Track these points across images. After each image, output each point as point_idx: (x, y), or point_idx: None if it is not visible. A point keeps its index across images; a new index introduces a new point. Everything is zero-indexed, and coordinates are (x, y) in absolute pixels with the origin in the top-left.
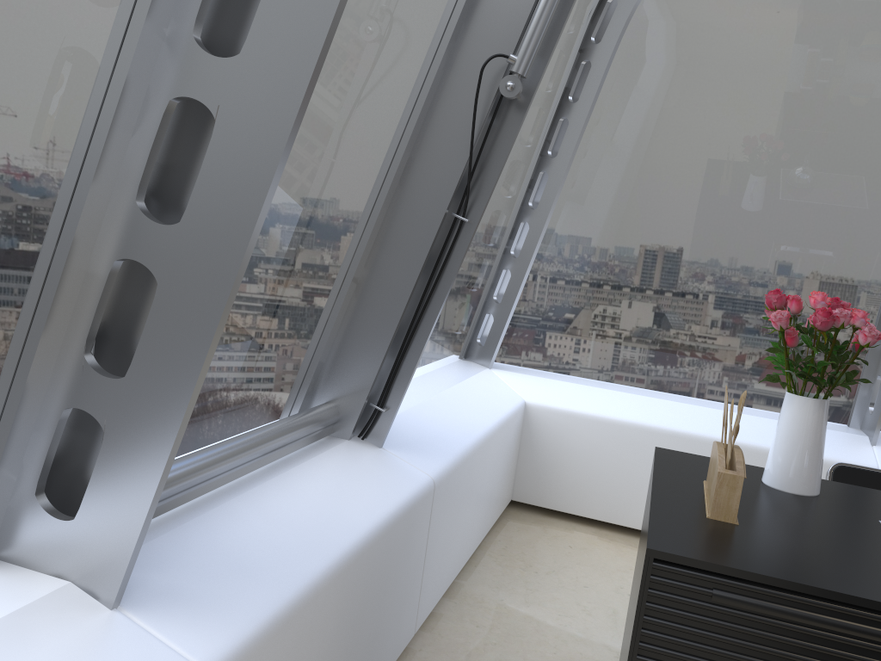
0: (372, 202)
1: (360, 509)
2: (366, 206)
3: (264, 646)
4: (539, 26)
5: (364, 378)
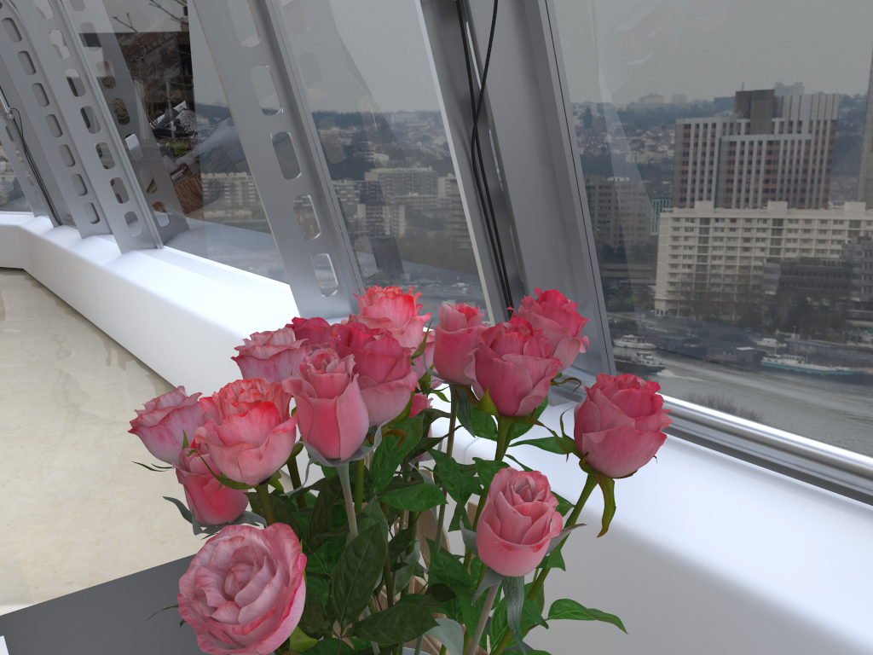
0: None
1: (718, 544)
2: None
3: None
4: None
5: None
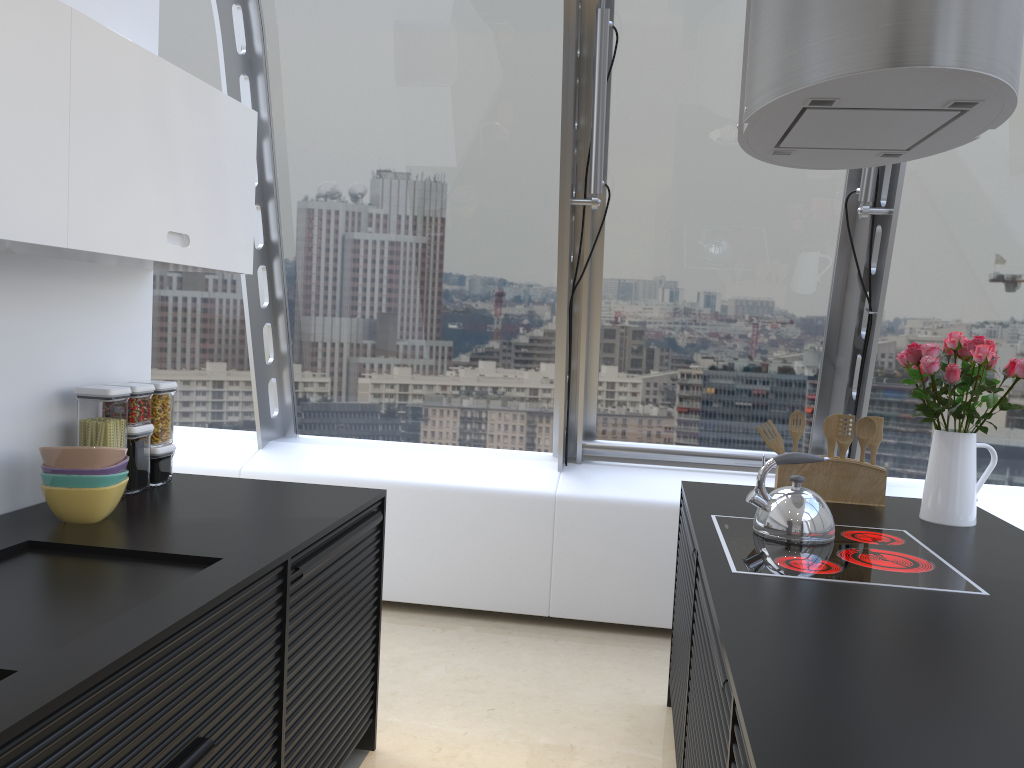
0: (823, 309)
1: None
2: (812, 312)
3: (597, 507)
4: None
5: None
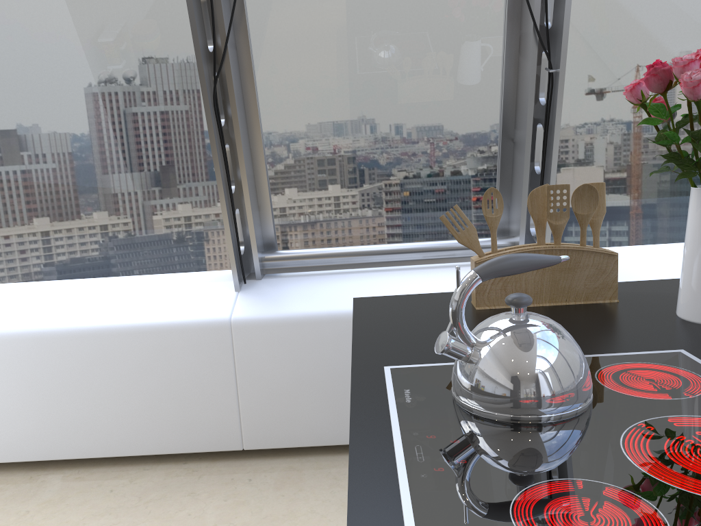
0: (496, 79)
1: None
2: (486, 83)
3: (278, 327)
4: None
5: (518, 215)
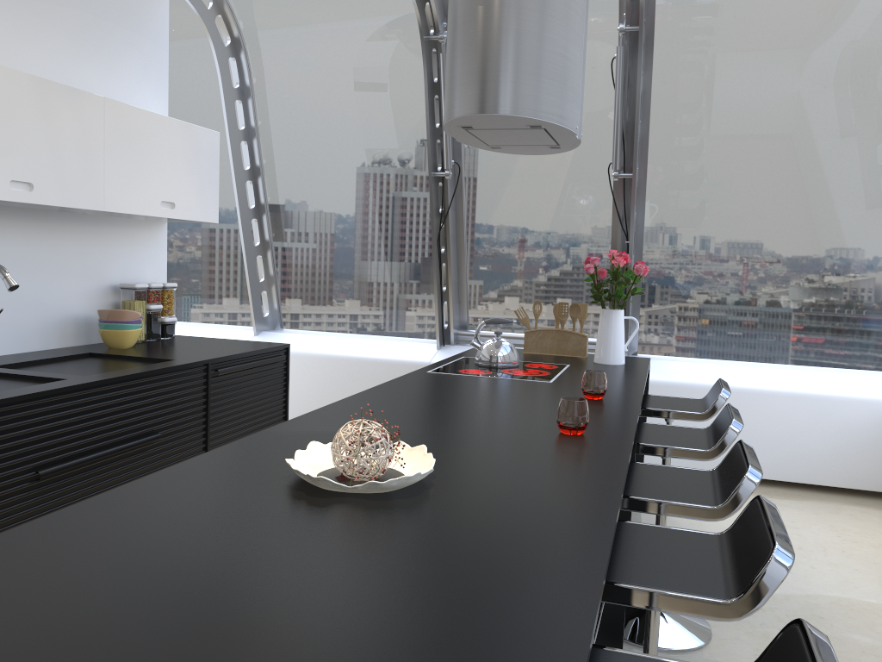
0: (607, 240)
1: None
2: (601, 242)
3: None
4: (612, 145)
5: None
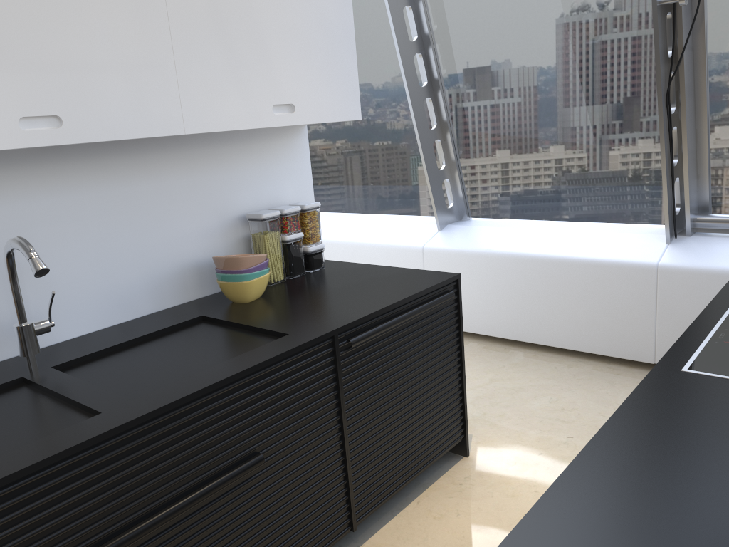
0: None
1: None
2: None
3: (696, 275)
4: None
5: None
